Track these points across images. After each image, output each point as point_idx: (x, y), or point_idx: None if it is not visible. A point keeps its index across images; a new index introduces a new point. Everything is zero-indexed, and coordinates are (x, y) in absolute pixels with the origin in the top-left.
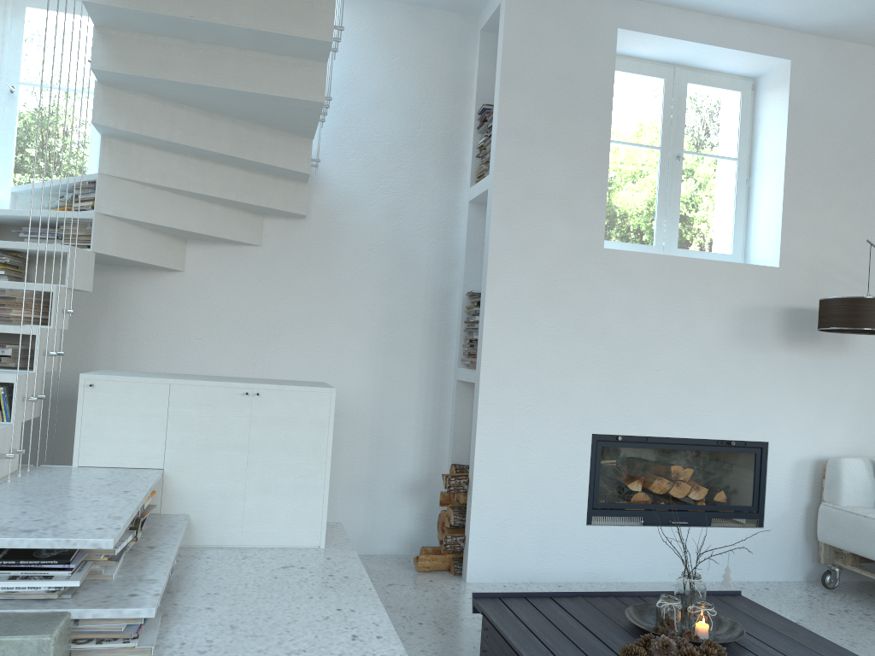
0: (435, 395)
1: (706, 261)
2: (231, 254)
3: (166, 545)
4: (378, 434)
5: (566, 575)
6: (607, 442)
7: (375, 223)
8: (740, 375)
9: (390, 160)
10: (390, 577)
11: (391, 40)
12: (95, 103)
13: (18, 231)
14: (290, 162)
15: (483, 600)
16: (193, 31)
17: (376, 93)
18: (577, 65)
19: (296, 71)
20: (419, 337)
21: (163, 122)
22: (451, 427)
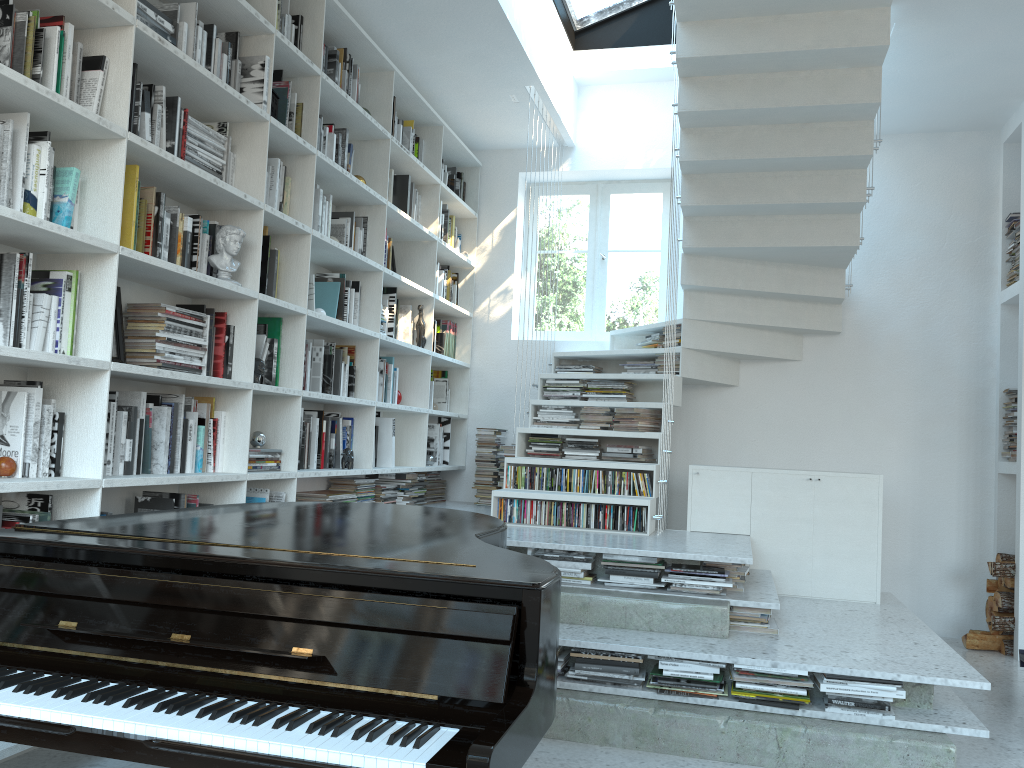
0: (975, 487)
1: None
2: (777, 369)
3: (765, 582)
4: (918, 523)
5: None
6: None
7: (905, 332)
8: None
9: (917, 274)
10: None
11: (912, 168)
12: (682, 269)
13: (623, 365)
14: (827, 291)
15: None
16: (755, 210)
17: (900, 217)
18: None
19: (834, 224)
20: (955, 434)
21: (728, 275)
22: (994, 518)
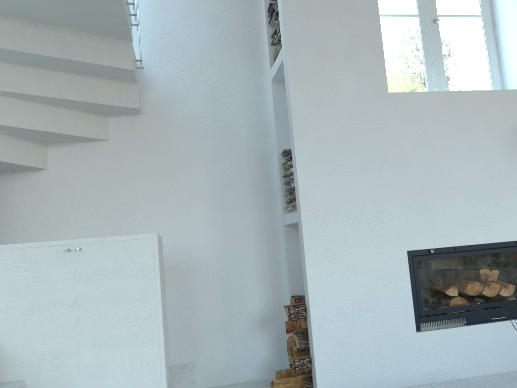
0: (268, 241)
1: (476, 92)
2: (85, 150)
3: None
4: (226, 280)
5: (406, 380)
6: (421, 256)
7: (199, 109)
8: None
9: (204, 58)
10: None
11: None
12: None
13: None
14: (114, 61)
15: None
16: None
17: (185, 9)
18: None
19: None
20: (248, 196)
21: None
22: (286, 265)
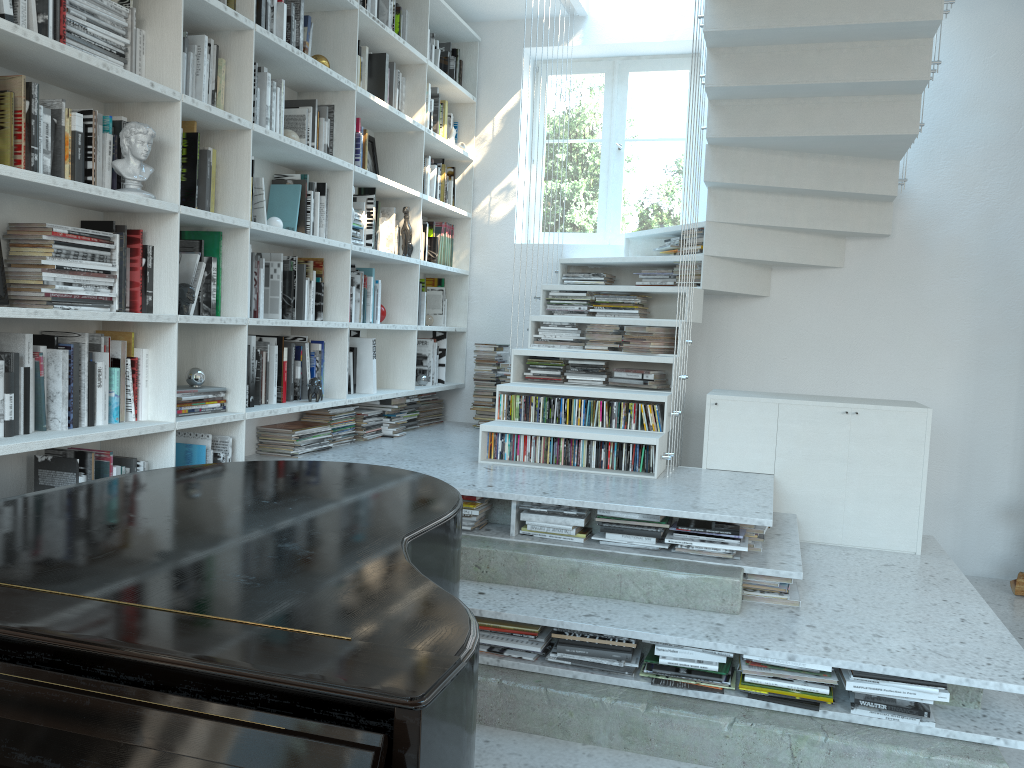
0: None
1: None
2: (814, 278)
3: (788, 534)
4: (968, 453)
5: None
6: None
7: (966, 234)
8: None
9: (984, 165)
10: (984, 596)
11: (986, 36)
12: (706, 164)
13: (637, 274)
14: (877, 187)
15: None
16: (794, 91)
17: (968, 96)
18: None
19: (889, 108)
20: (1017, 353)
21: (760, 170)
22: None
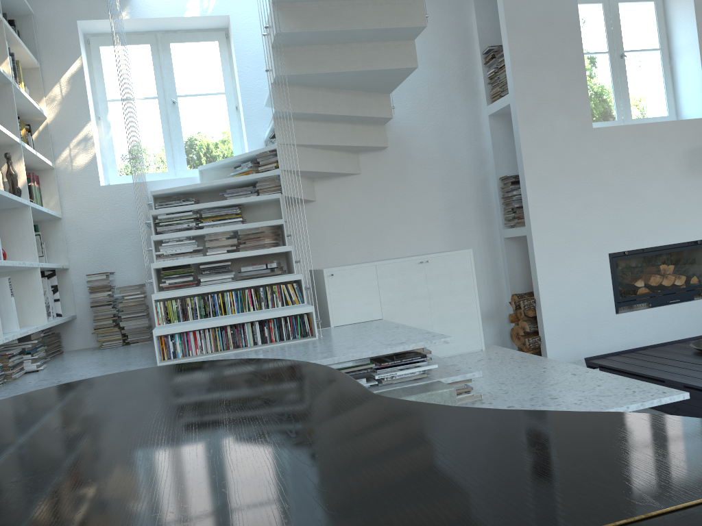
0: (490, 251)
1: (659, 123)
2: (343, 183)
3: None
4: None
5: (609, 349)
6: (618, 257)
7: (429, 143)
8: (695, 195)
9: (430, 98)
10: None
11: None
12: (274, 98)
13: (223, 194)
14: (381, 112)
15: (593, 360)
16: (336, 37)
17: None
18: (553, 6)
19: (397, 50)
20: (472, 215)
21: (310, 102)
22: (505, 270)
